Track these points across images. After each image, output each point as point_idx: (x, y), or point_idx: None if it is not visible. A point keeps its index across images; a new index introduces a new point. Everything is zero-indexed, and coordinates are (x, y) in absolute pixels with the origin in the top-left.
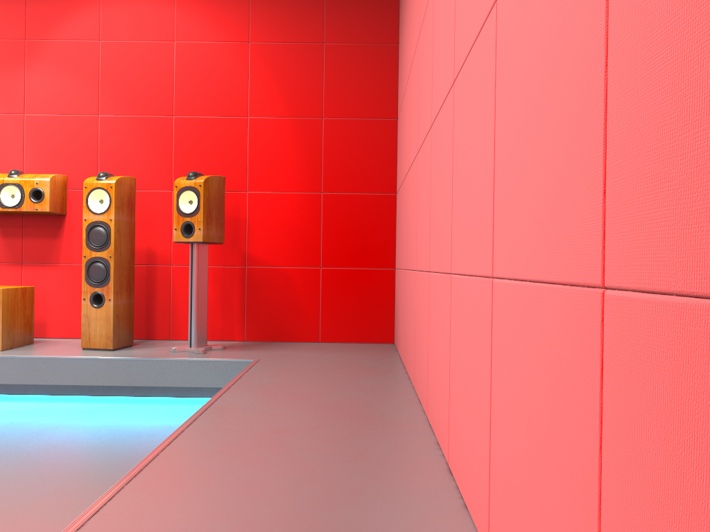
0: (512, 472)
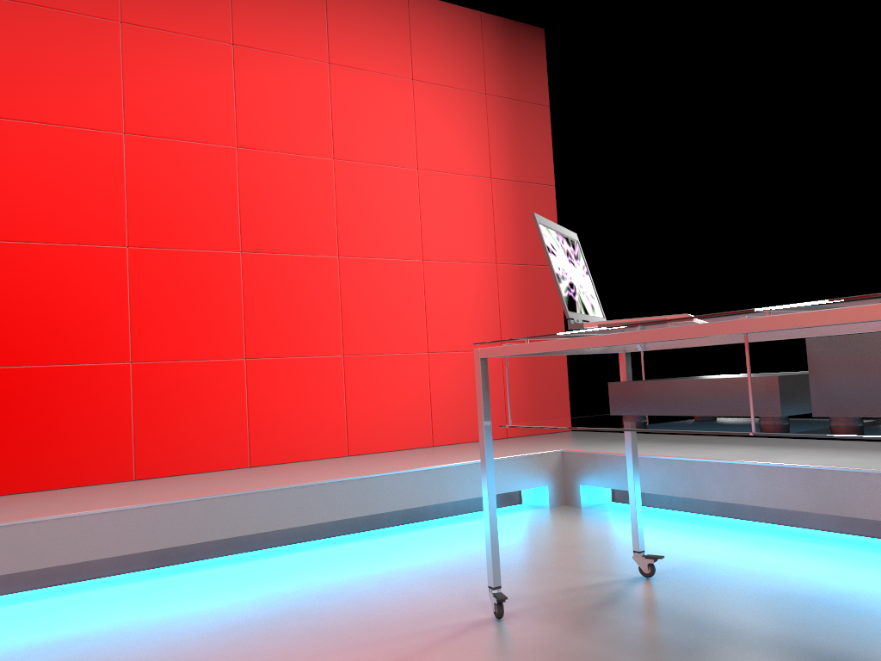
0: (281, 420)
